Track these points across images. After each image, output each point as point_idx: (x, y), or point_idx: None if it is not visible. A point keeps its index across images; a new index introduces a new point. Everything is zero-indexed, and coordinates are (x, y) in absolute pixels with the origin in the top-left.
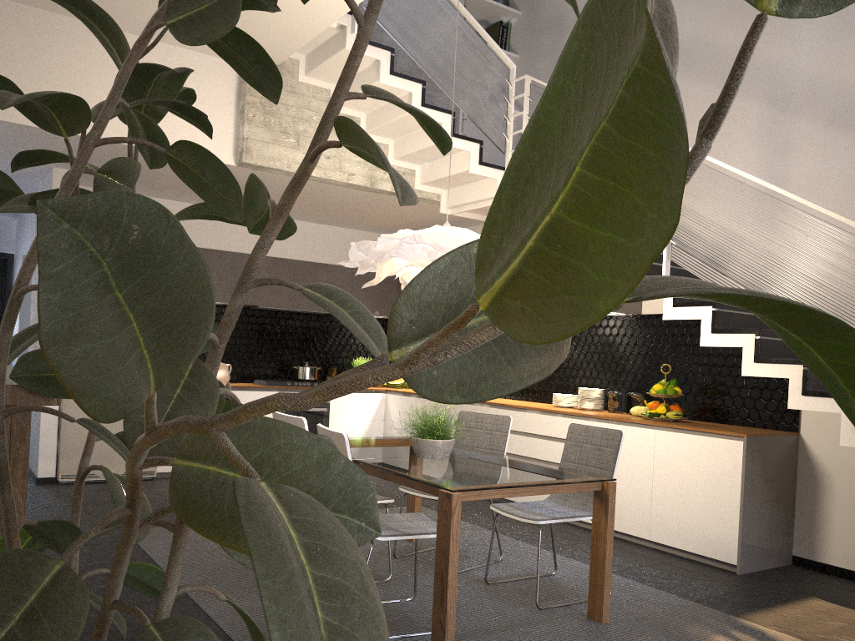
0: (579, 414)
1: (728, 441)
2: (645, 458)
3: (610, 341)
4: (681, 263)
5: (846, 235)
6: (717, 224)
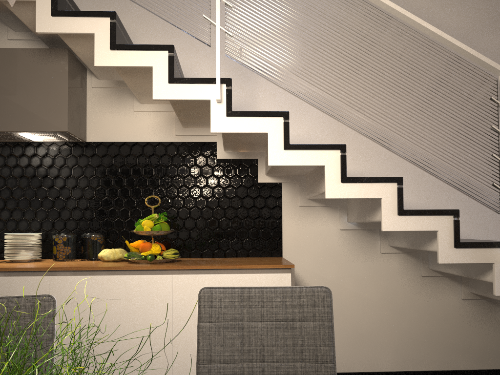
0: (41, 268)
1: (273, 275)
2: (159, 312)
3: (42, 174)
4: (243, 60)
5: (440, 49)
6: (290, 18)
